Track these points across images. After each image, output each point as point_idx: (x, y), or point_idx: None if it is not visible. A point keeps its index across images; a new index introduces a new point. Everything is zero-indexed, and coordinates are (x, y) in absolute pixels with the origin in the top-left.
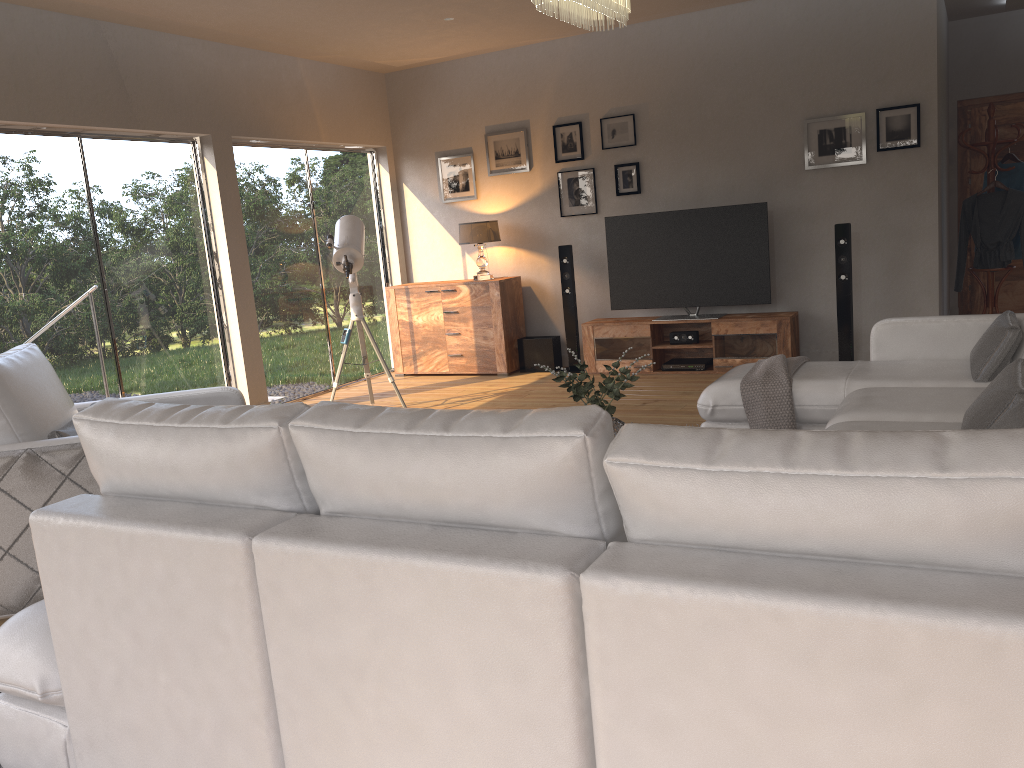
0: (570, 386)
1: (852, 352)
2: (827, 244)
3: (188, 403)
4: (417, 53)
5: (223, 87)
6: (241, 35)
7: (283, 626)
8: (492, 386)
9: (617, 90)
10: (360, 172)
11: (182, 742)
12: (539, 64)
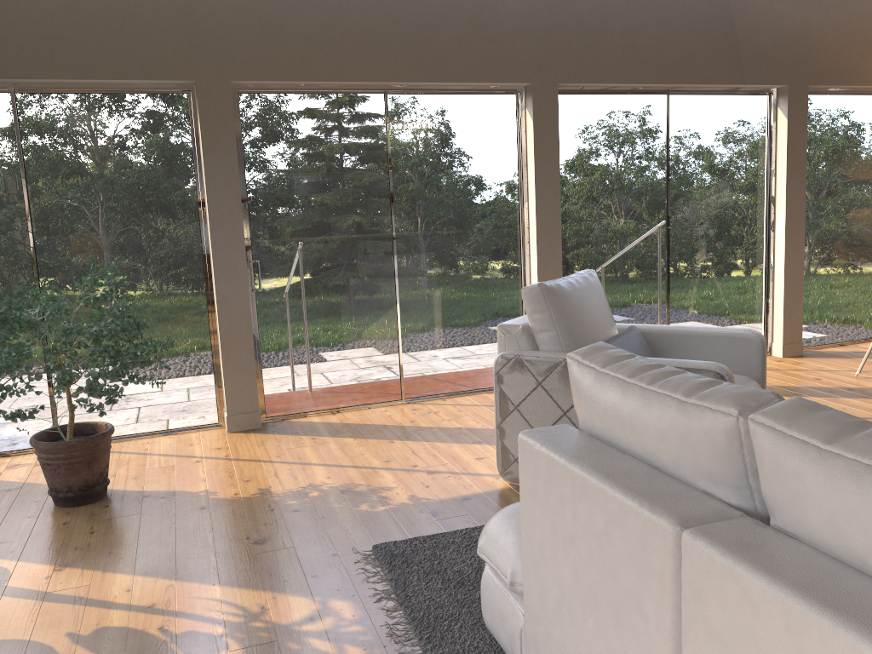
0: None
1: None
2: None
3: (710, 339)
4: None
5: (808, 38)
6: None
7: (698, 636)
8: None
9: None
10: None
11: None
12: None
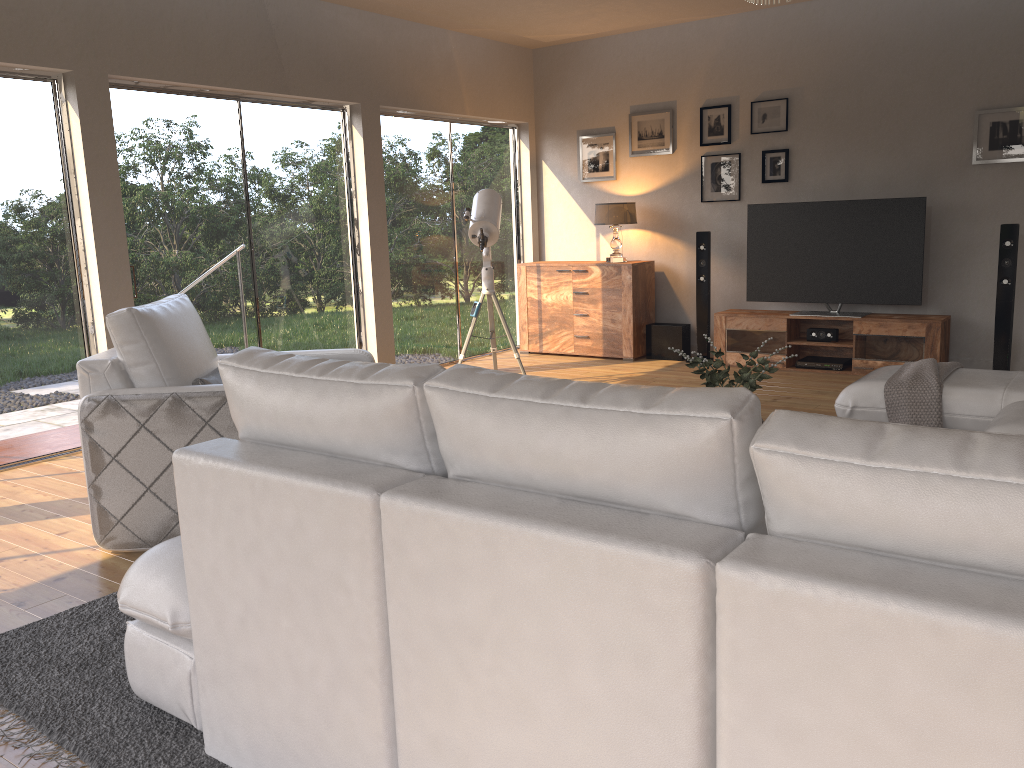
0: (704, 373)
1: (1008, 363)
2: (990, 245)
3: None
4: (567, 29)
5: (375, 57)
6: (396, 6)
7: (404, 585)
8: (617, 370)
9: (772, 73)
10: (501, 147)
11: (298, 687)
12: (691, 43)
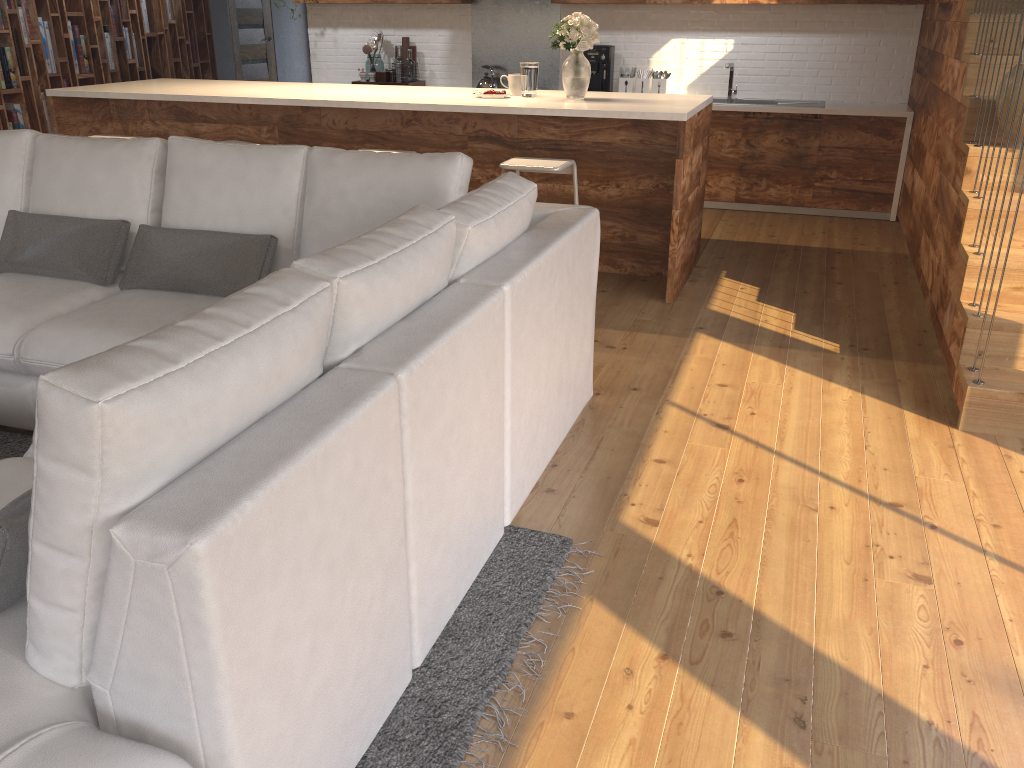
0: None
1: None
2: None
3: None
4: None
5: None
6: None
7: (419, 434)
8: None
9: None
10: None
11: (362, 637)
12: None
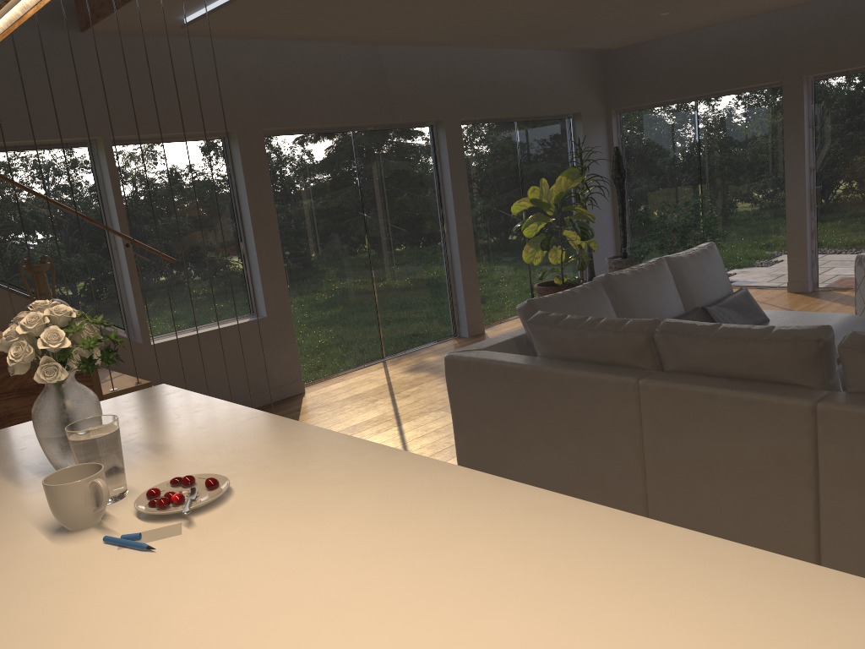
0: None
1: None
2: None
3: None
4: None
5: None
6: None
7: None
8: None
9: None
10: None
11: None
12: None
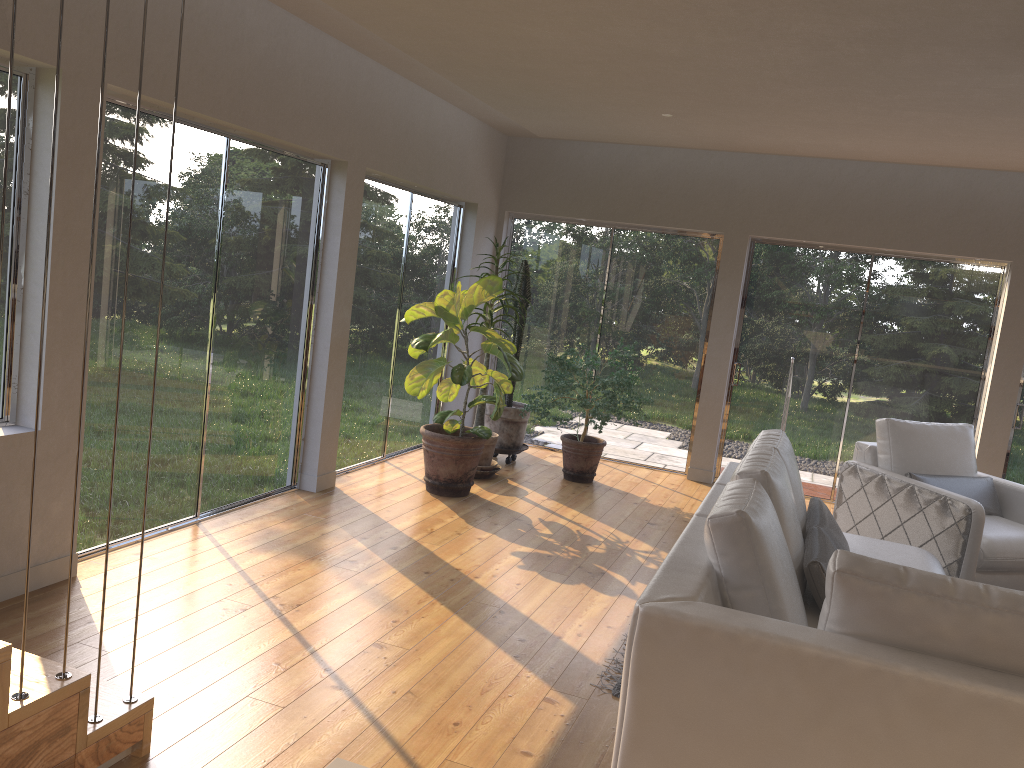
0: None
1: None
2: None
3: None
4: None
5: None
6: None
7: None
8: None
9: None
10: None
11: None
12: None
